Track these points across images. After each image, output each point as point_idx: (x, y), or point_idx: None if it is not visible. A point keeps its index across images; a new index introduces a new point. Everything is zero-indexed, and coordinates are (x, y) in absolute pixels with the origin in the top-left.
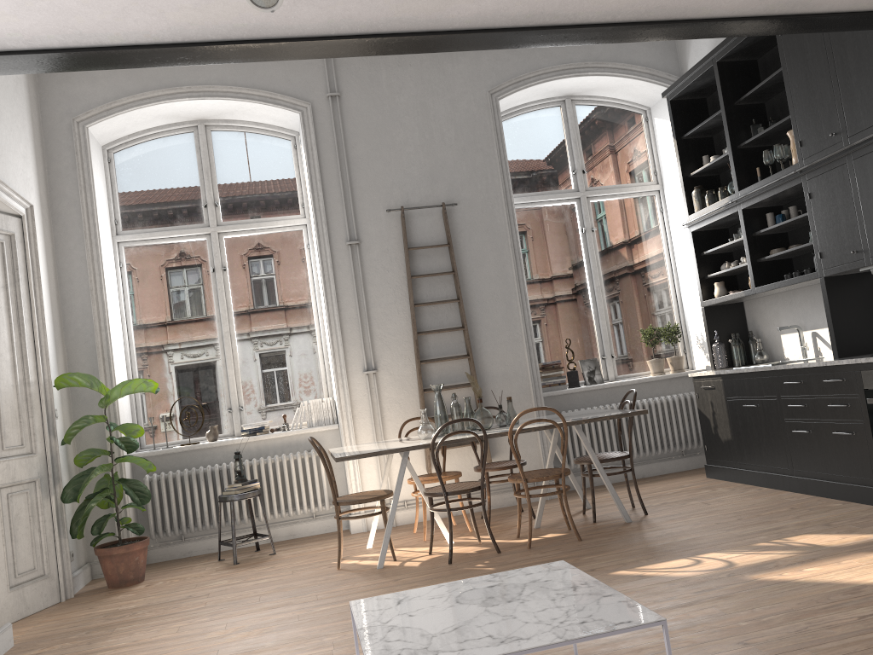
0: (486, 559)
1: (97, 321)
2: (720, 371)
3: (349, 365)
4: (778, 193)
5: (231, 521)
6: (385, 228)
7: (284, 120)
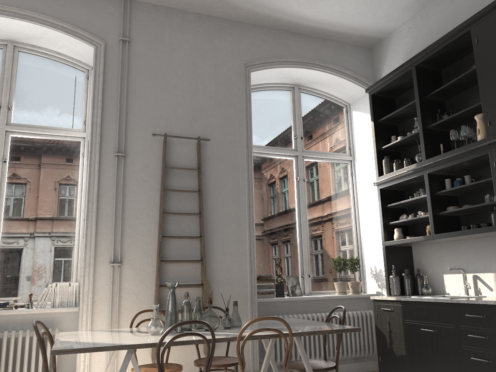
0: None
1: None
2: (401, 298)
3: (98, 256)
4: (464, 161)
5: None
6: (149, 148)
7: (81, 53)
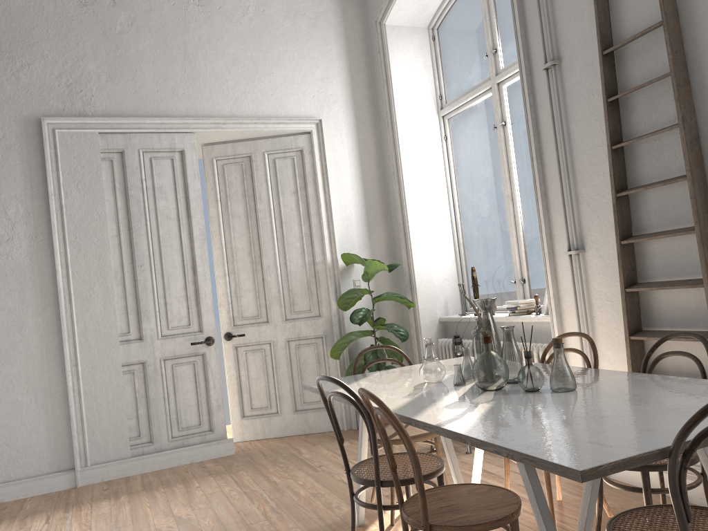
0: None
1: (398, 201)
2: None
3: (556, 241)
4: None
5: None
6: (588, 26)
7: None
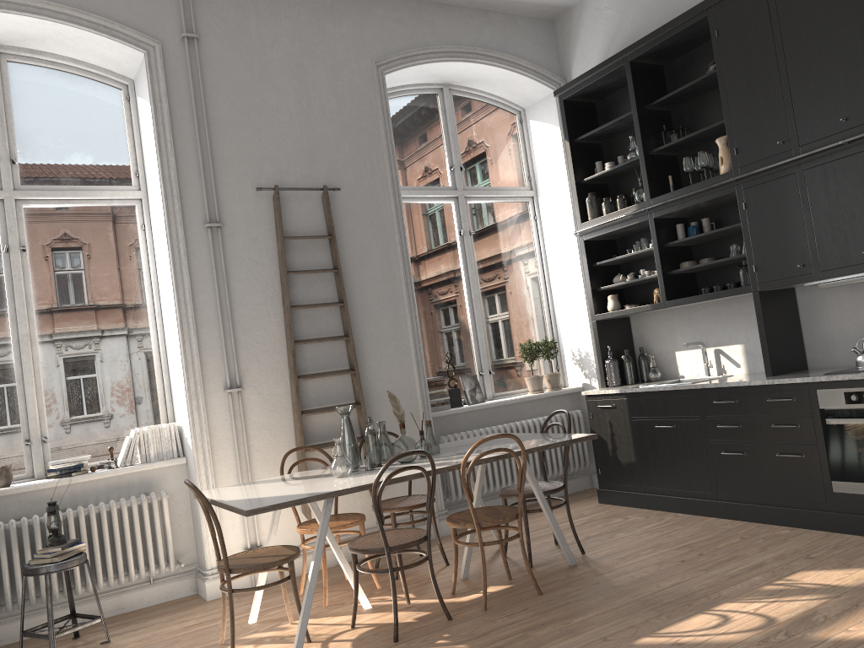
0: (442, 632)
1: None
2: (627, 389)
3: (207, 381)
4: (703, 202)
5: (47, 603)
6: (254, 211)
7: (117, 61)
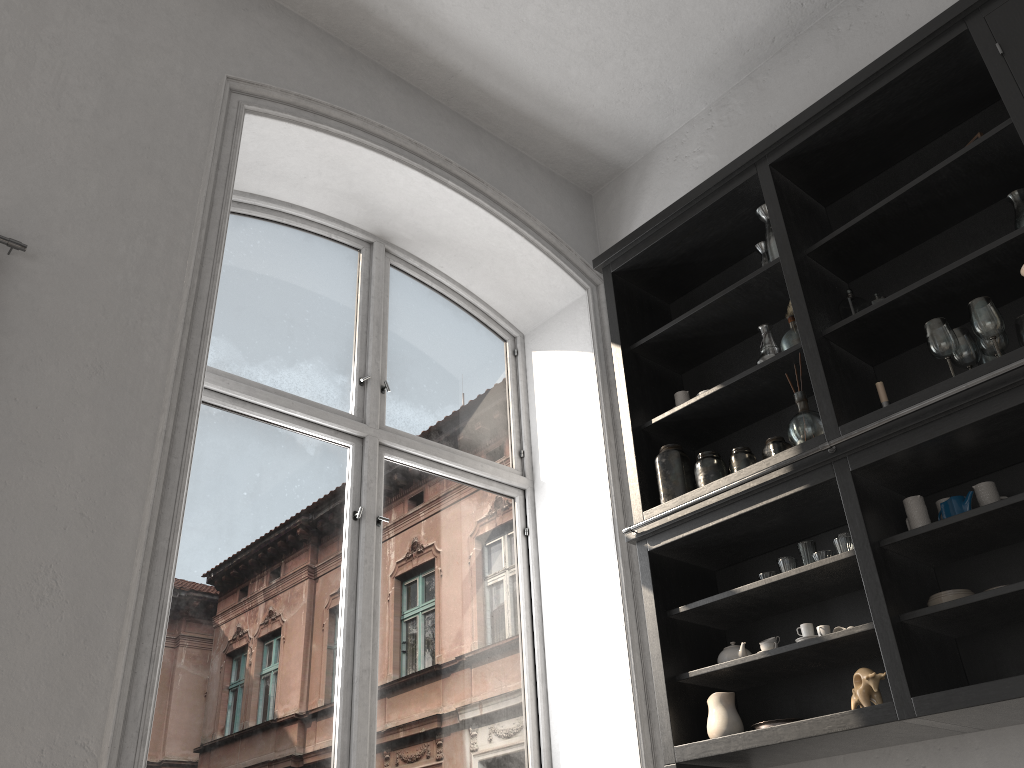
0: None
1: None
2: None
3: None
4: (1012, 407)
5: None
6: None
7: None
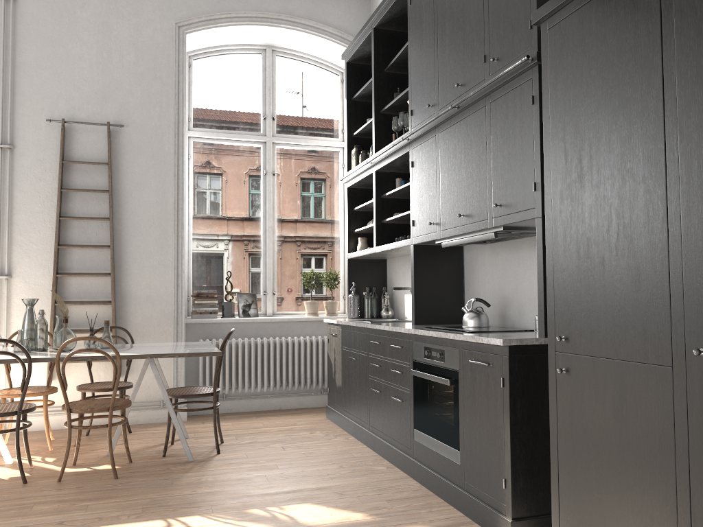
0: None
1: None
2: (339, 321)
3: None
4: (396, 158)
5: None
6: (44, 138)
7: None
